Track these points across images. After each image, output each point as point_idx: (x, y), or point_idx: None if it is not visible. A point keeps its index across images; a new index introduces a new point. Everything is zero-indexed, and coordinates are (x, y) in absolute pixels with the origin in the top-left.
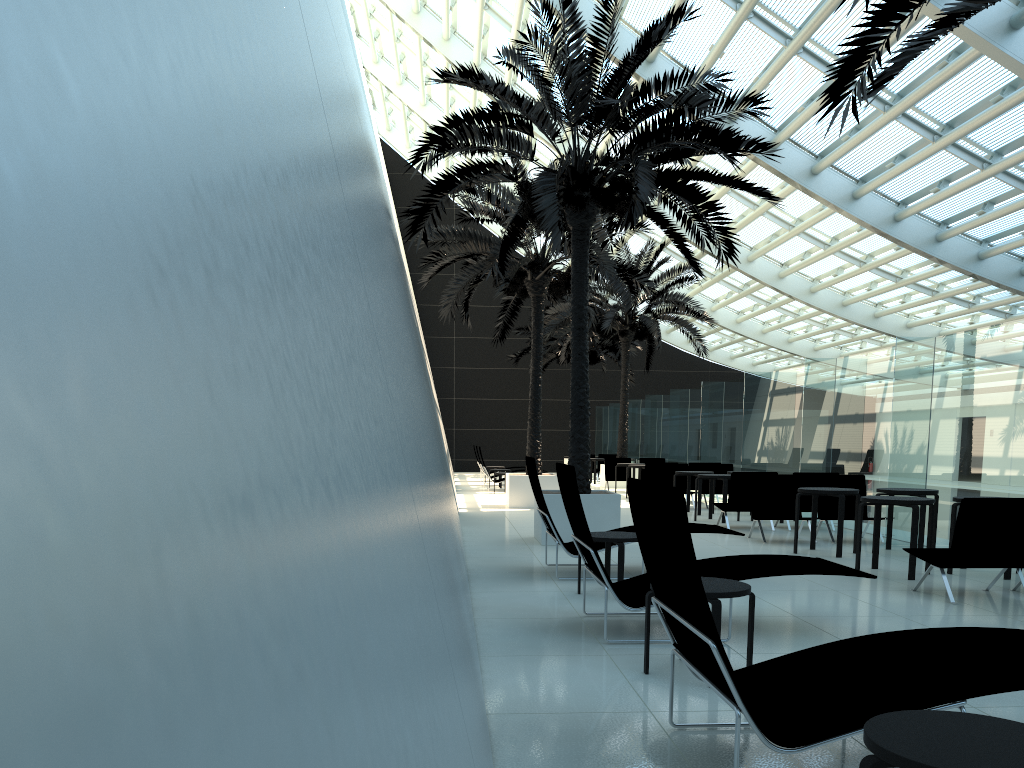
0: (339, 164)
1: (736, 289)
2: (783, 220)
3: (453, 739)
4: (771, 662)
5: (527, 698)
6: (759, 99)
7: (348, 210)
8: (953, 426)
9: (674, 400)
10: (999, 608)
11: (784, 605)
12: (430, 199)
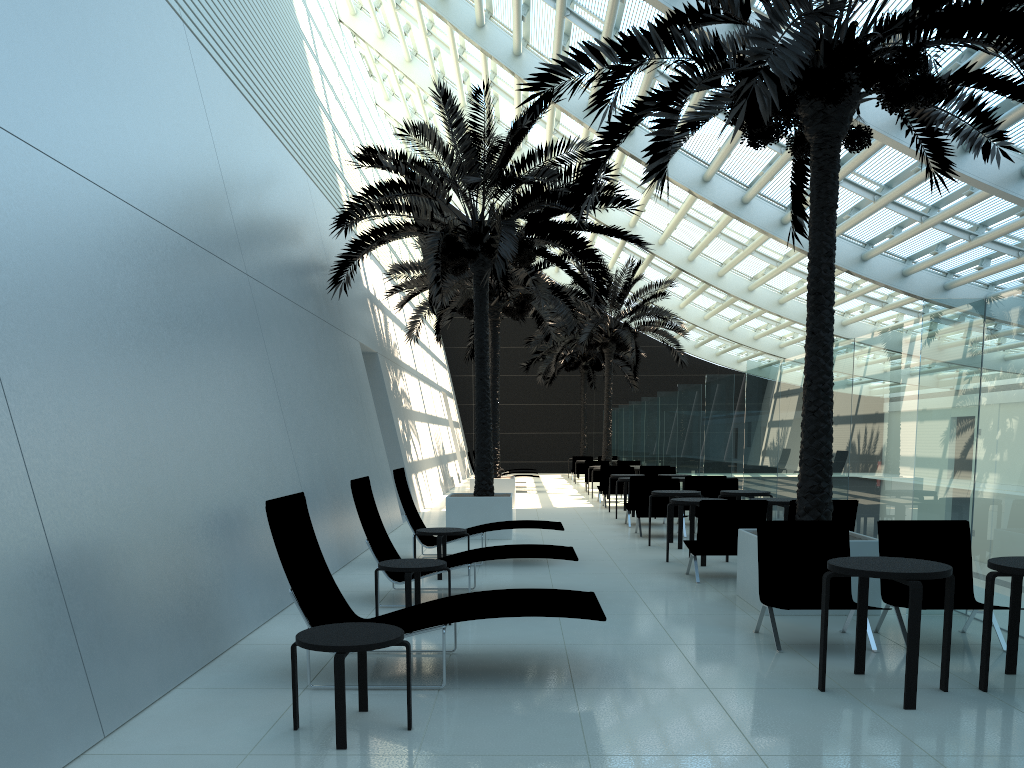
0: (7, 353)
1: (719, 300)
2: (737, 241)
3: (5, 609)
4: (401, 610)
5: (274, 637)
6: (609, 168)
7: (6, 376)
8: (789, 437)
9: (645, 407)
10: (727, 586)
11: (560, 584)
12: (349, 256)
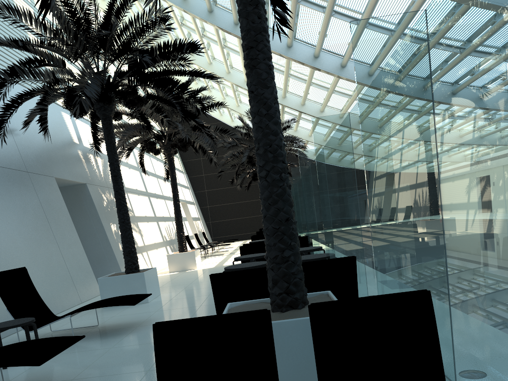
0: None
1: None
2: (323, 86)
3: None
4: None
5: None
6: (166, 19)
7: None
8: None
9: None
10: None
11: (97, 364)
12: (3, 116)
